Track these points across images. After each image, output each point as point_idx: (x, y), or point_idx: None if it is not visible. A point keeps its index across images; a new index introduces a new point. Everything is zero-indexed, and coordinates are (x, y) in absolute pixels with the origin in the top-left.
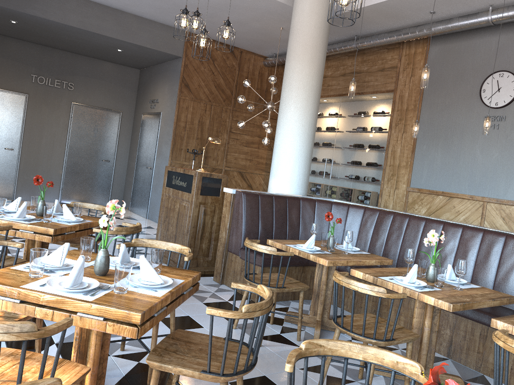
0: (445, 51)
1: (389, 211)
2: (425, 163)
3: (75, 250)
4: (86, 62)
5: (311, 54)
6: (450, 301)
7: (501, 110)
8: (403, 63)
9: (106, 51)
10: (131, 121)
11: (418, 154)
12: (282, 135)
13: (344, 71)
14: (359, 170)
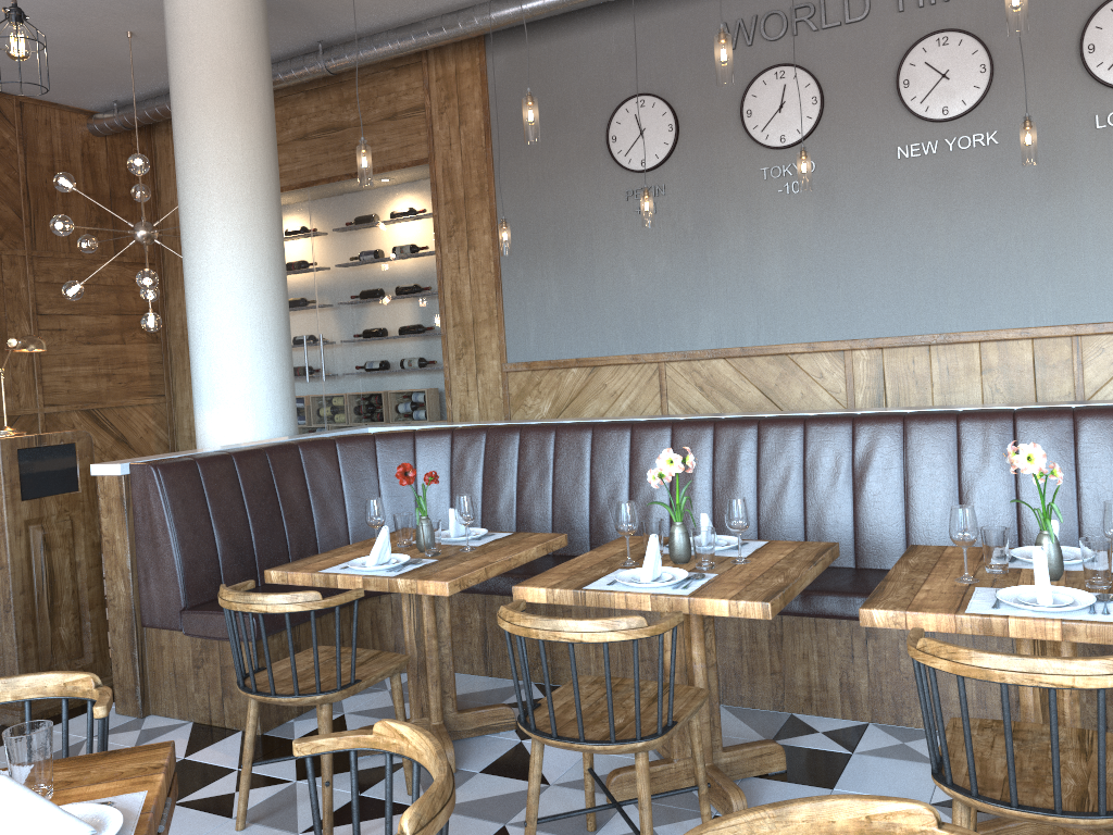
0: (521, 63)
1: (508, 427)
2: (528, 306)
3: None
4: None
5: (240, 91)
6: (759, 597)
7: (653, 173)
8: (437, 97)
9: None
10: None
11: (510, 289)
12: (208, 300)
13: (304, 128)
14: (389, 348)
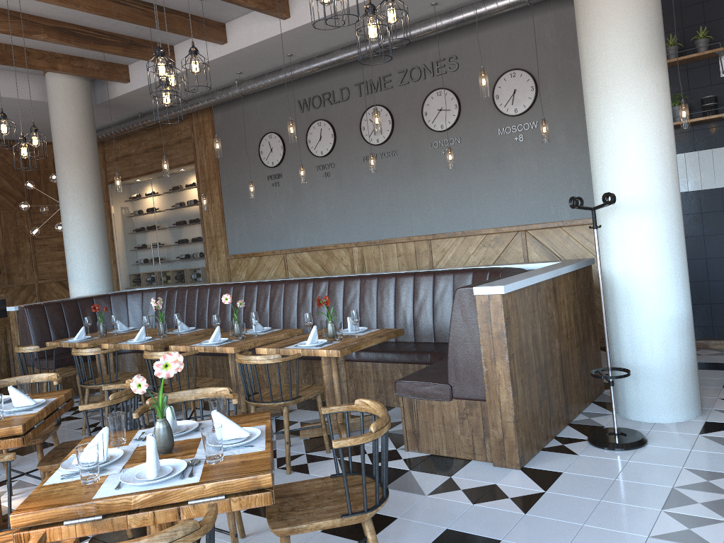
0: (226, 117)
1: (174, 288)
2: (235, 228)
3: None
4: None
5: (78, 152)
6: (154, 343)
7: (277, 168)
8: (196, 133)
9: None
10: None
11: (228, 221)
12: (69, 238)
13: (146, 147)
14: (185, 249)
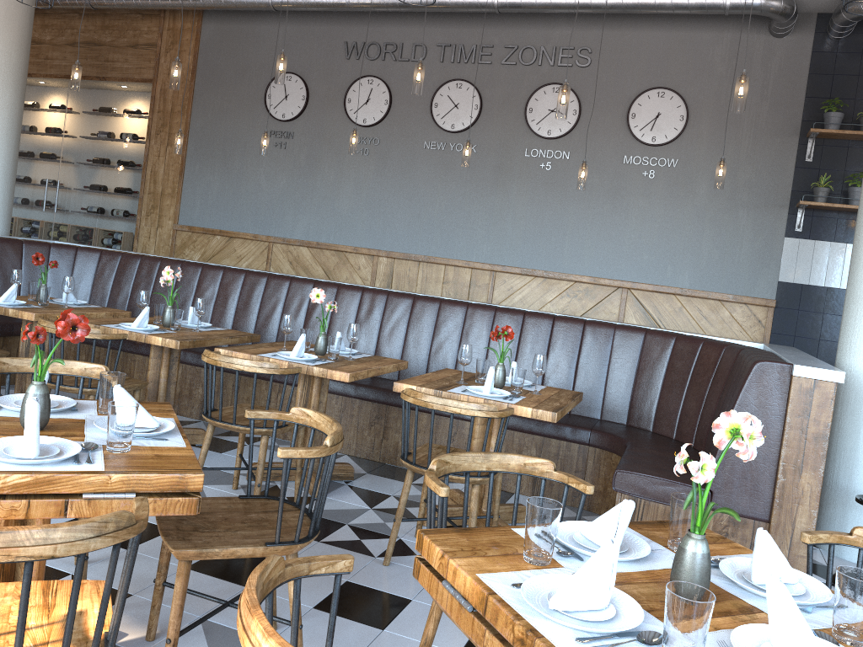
0: (223, 33)
1: (135, 254)
2: (198, 190)
3: None
4: None
5: (8, 11)
6: (178, 339)
7: (289, 124)
8: (166, 41)
9: None
10: None
11: (189, 177)
12: None
13: (74, 38)
14: (104, 199)
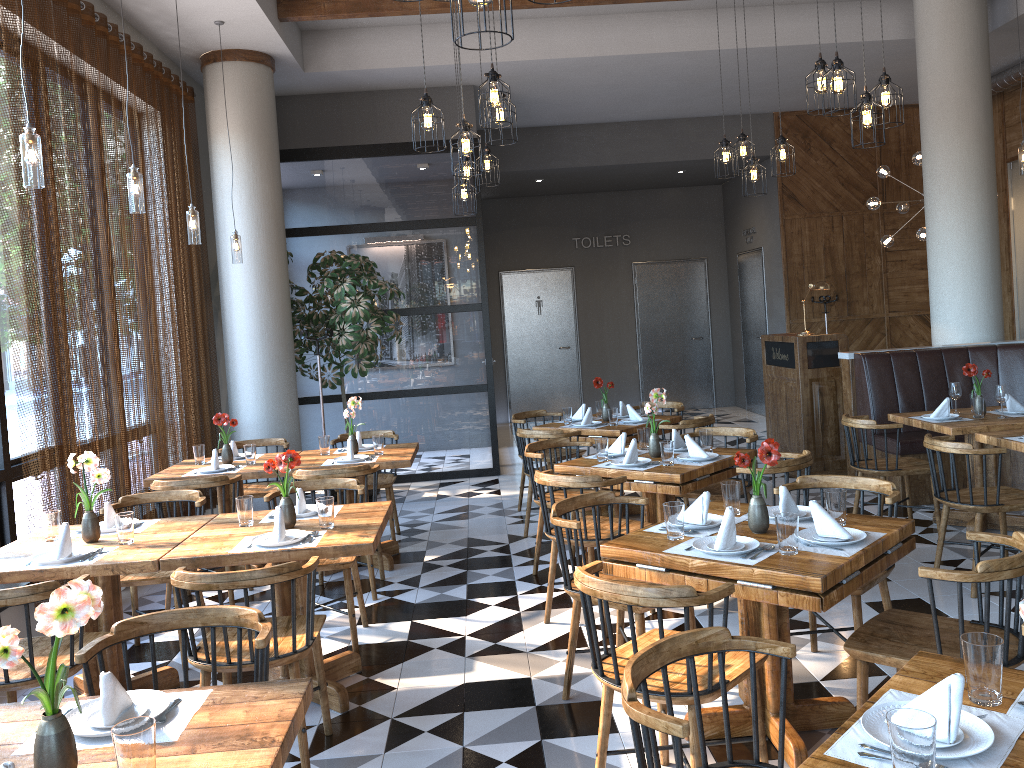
0: None
1: None
2: None
3: (637, 444)
4: (639, 199)
5: (958, 113)
6: None
7: None
8: None
9: (663, 178)
10: (723, 268)
11: None
12: (935, 252)
13: None
14: None
